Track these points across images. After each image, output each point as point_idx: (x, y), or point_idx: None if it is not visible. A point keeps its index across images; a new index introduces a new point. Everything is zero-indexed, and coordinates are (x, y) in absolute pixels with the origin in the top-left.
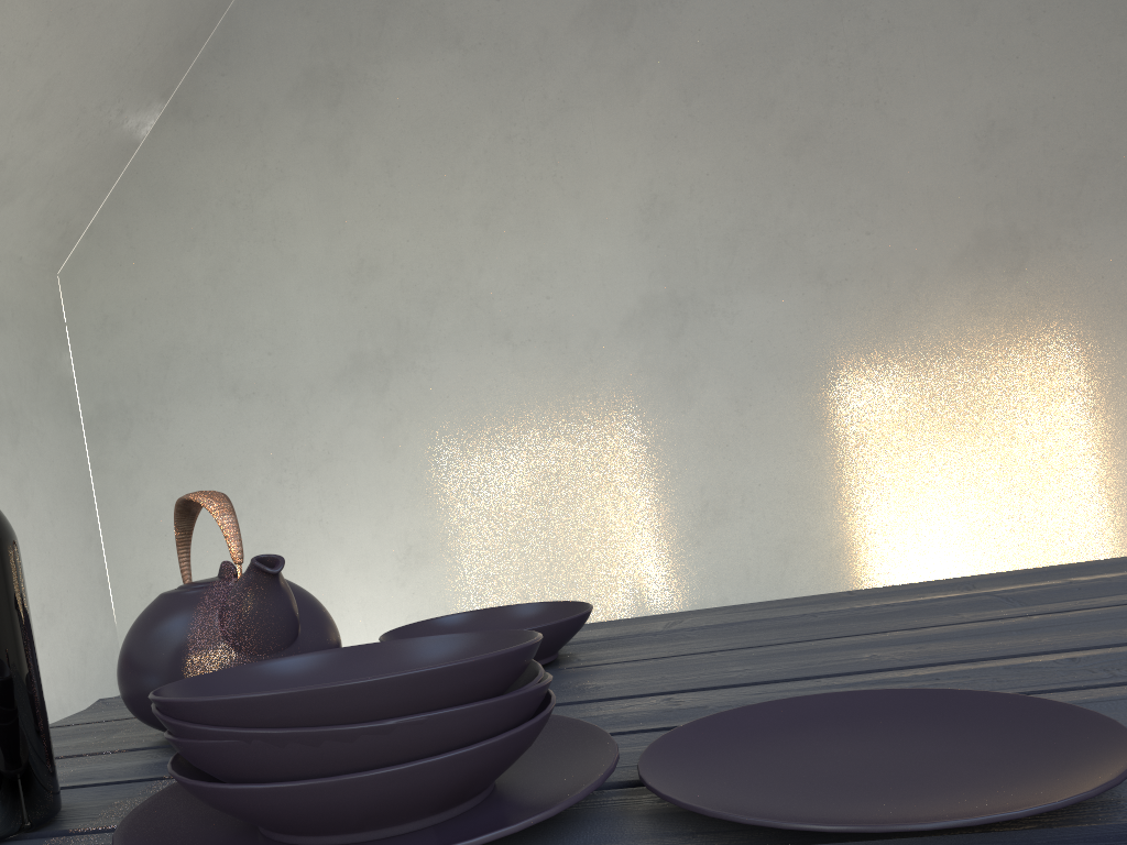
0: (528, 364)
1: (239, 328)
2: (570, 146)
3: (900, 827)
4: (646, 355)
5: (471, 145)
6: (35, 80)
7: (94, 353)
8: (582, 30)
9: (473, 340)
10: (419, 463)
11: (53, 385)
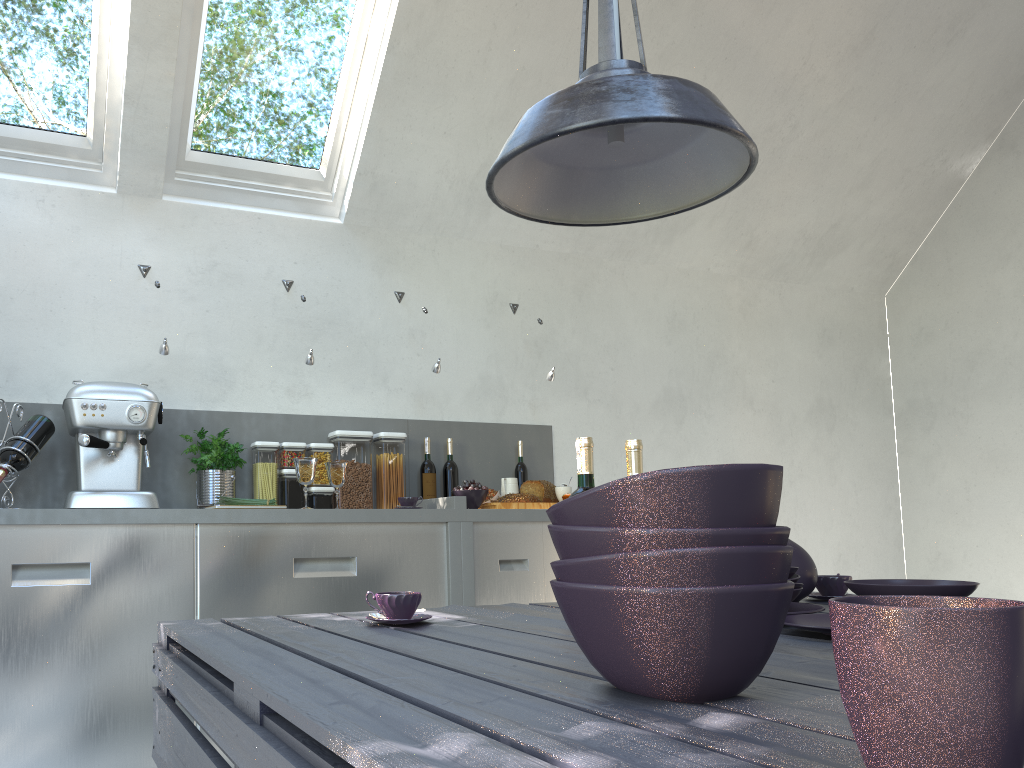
0: None
1: None
2: None
3: (796, 624)
4: None
5: None
6: (864, 161)
7: (908, 358)
8: None
9: None
10: None
11: (869, 385)
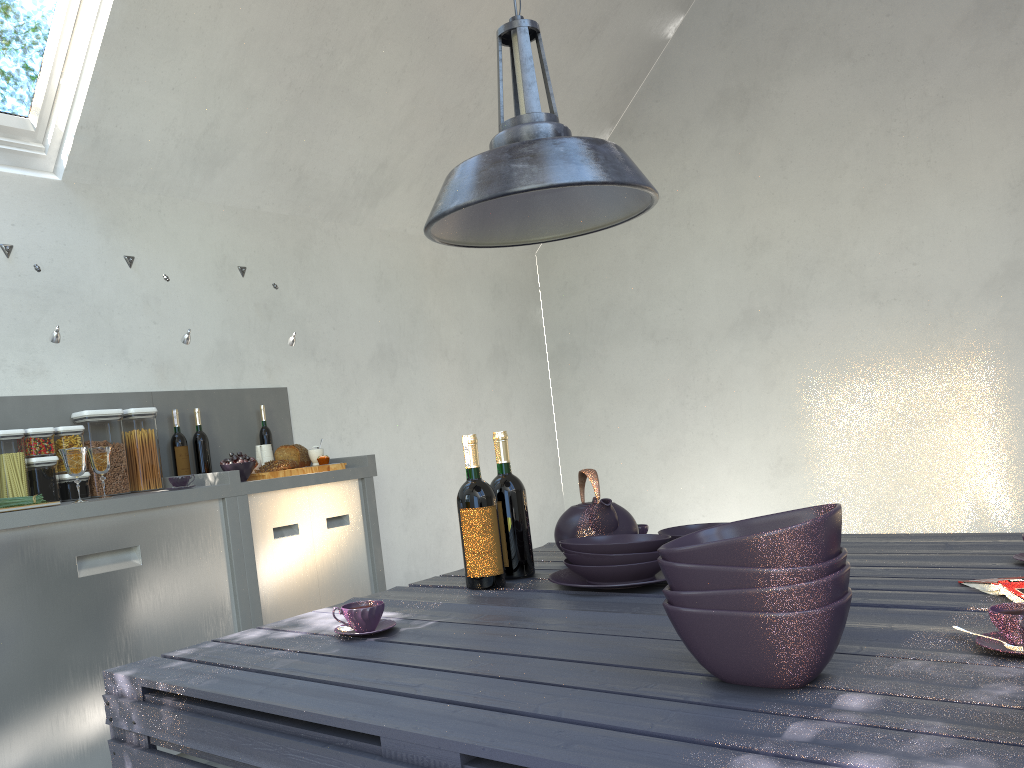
0: (892, 319)
1: (658, 290)
2: (945, 135)
3: None
4: (1004, 312)
5: (854, 140)
6: None
7: (556, 308)
8: (965, 32)
9: (844, 299)
10: (792, 395)
11: (529, 332)
